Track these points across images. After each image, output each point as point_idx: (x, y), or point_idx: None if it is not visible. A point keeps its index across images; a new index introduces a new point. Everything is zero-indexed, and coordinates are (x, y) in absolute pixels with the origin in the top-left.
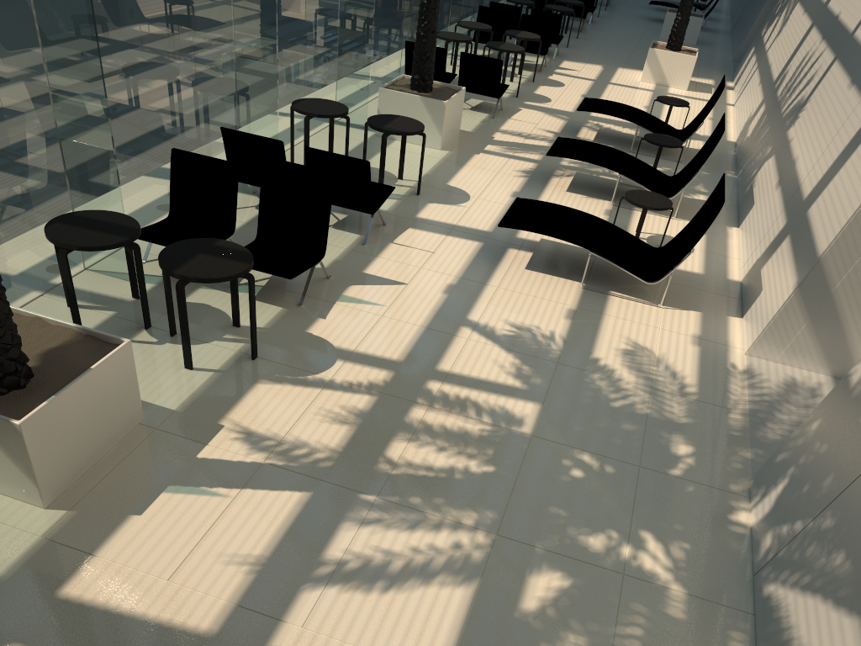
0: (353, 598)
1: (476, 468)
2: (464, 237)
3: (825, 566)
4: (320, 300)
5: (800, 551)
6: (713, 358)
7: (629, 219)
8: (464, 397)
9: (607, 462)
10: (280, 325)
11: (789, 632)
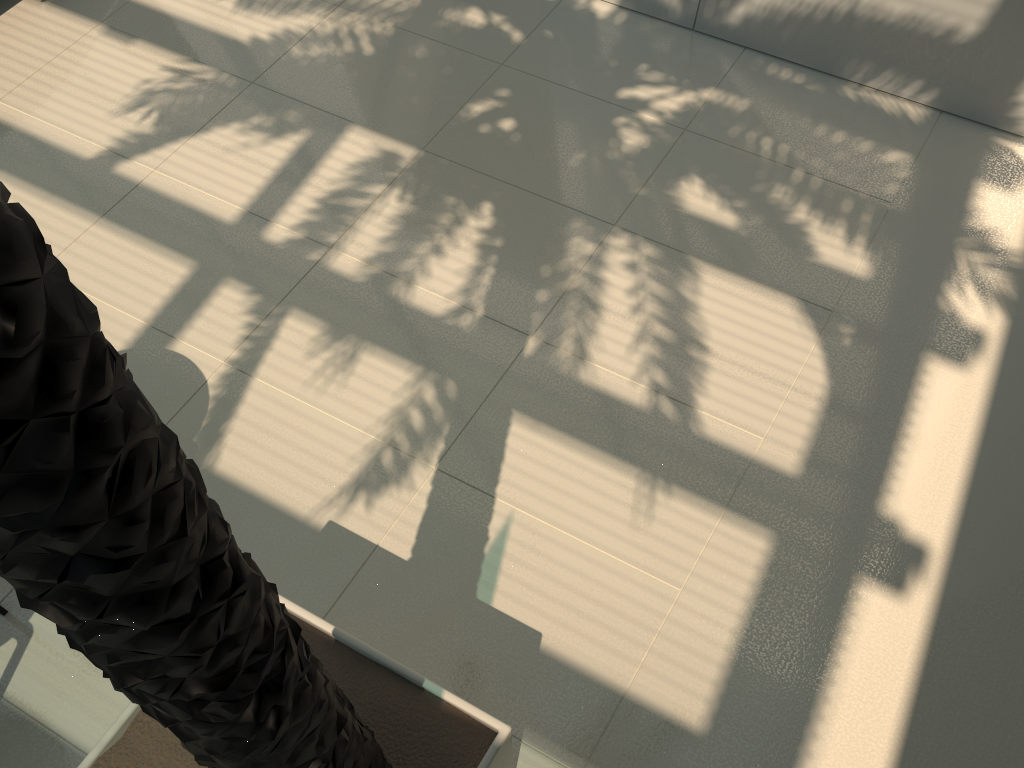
0: (717, 382)
1: (484, 221)
2: None
3: None
4: None
5: None
6: None
7: None
8: (317, 203)
9: (490, 91)
10: None
11: (823, 8)
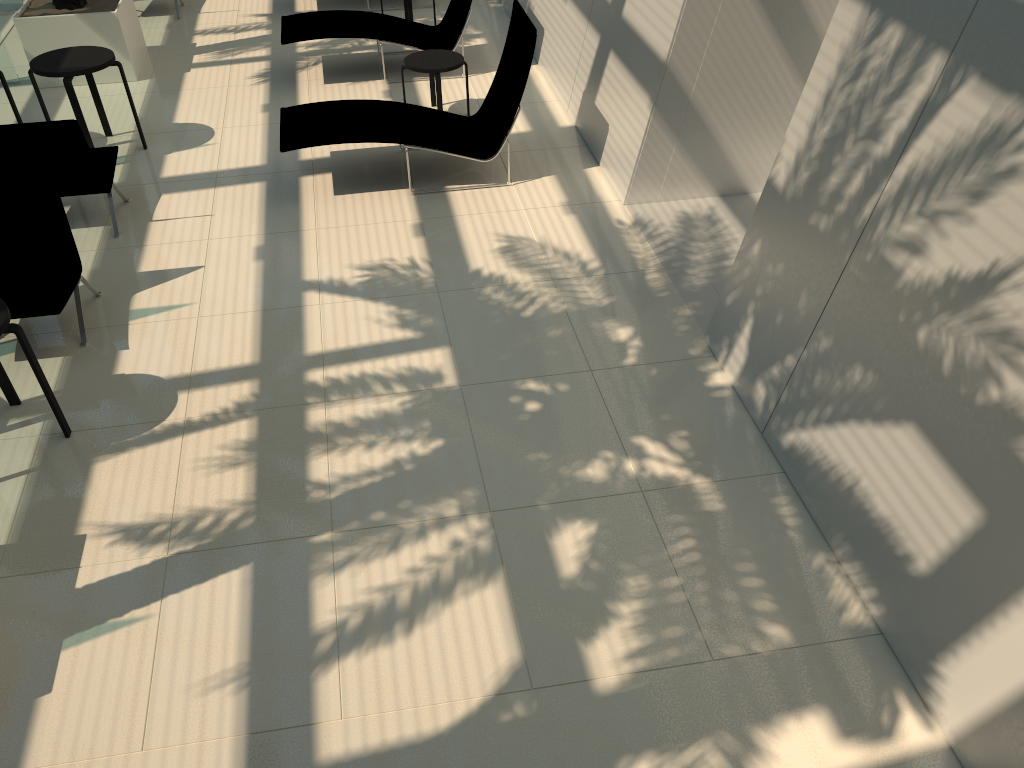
0: (379, 657)
1: (423, 449)
2: (238, 182)
3: (844, 389)
4: (107, 328)
5: (807, 385)
6: (596, 222)
7: (416, 94)
8: (359, 374)
9: (556, 380)
10: (74, 379)
11: (836, 472)
